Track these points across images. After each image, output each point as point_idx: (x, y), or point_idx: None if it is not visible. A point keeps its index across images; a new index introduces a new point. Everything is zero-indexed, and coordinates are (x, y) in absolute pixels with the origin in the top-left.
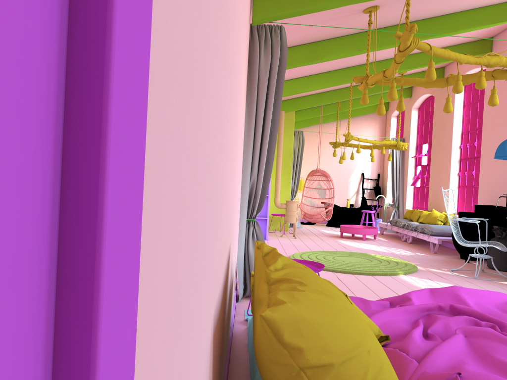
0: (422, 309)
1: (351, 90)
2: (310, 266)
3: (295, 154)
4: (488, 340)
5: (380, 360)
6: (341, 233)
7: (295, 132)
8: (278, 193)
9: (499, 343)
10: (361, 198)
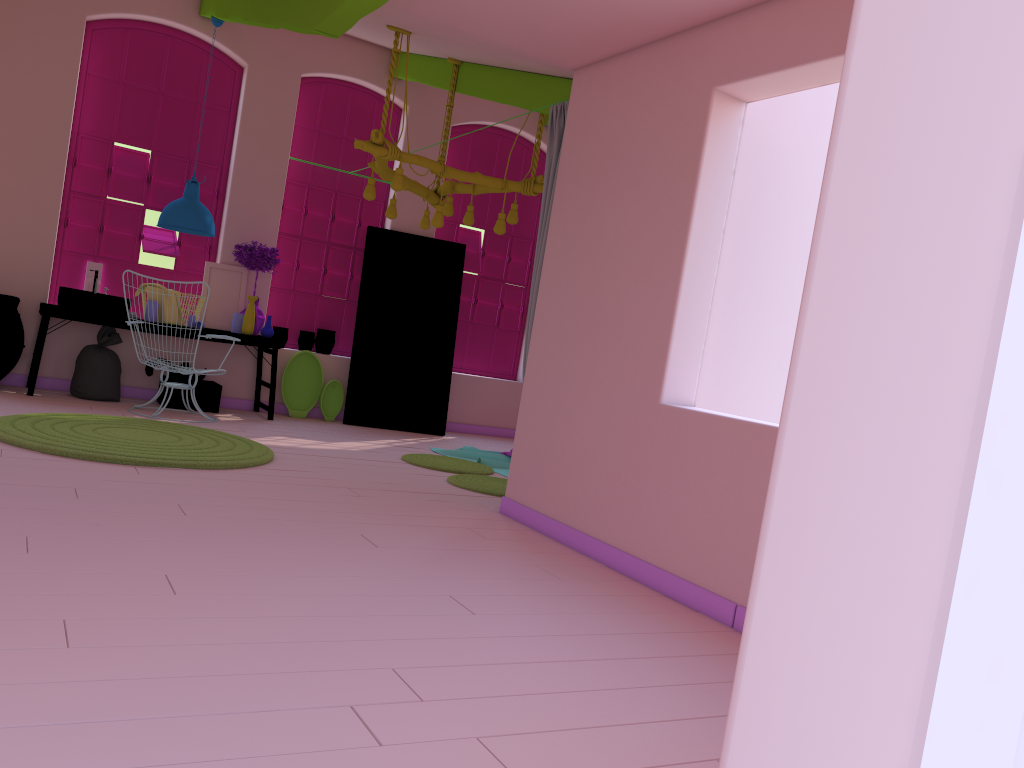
0: None
1: None
2: None
3: None
4: None
5: None
6: None
7: None
8: None
9: None
10: None
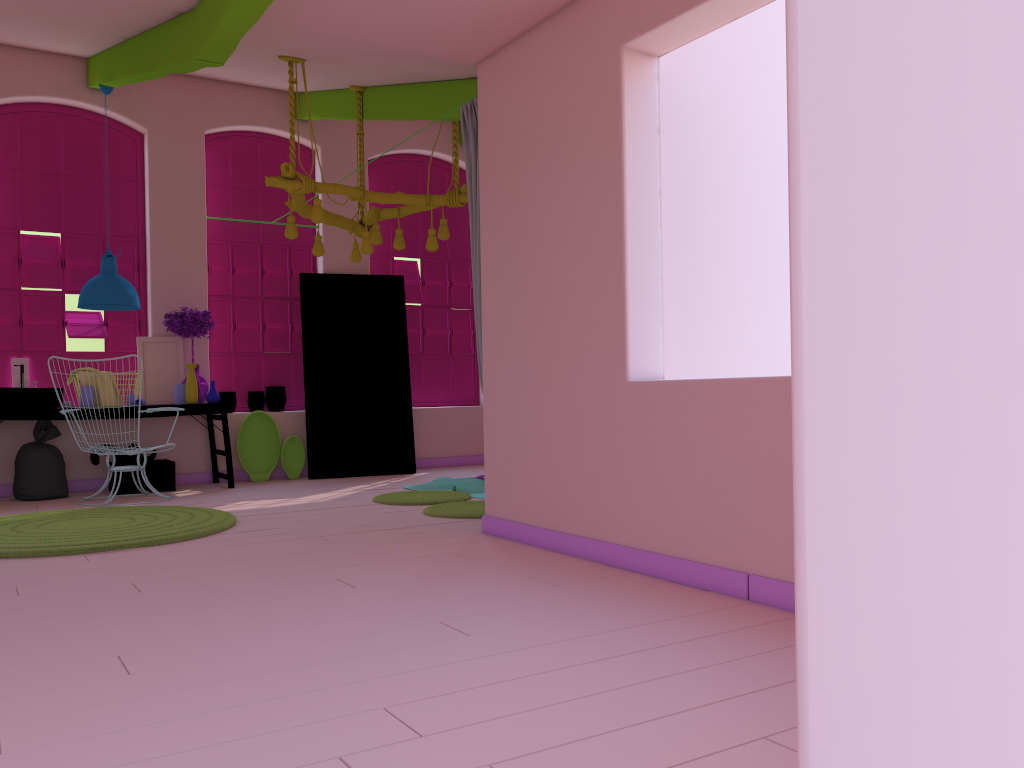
0: None
1: None
2: None
3: None
4: None
5: None
6: None
7: None
8: None
9: None
10: None
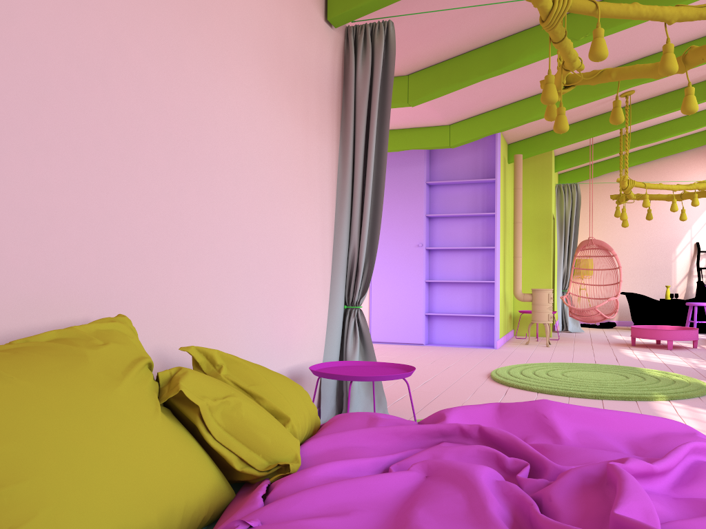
0: (429, 433)
1: (628, 109)
2: (399, 372)
3: (567, 220)
4: (450, 484)
5: (20, 475)
6: (633, 338)
7: (566, 187)
8: (517, 278)
9: (458, 491)
10: (696, 283)
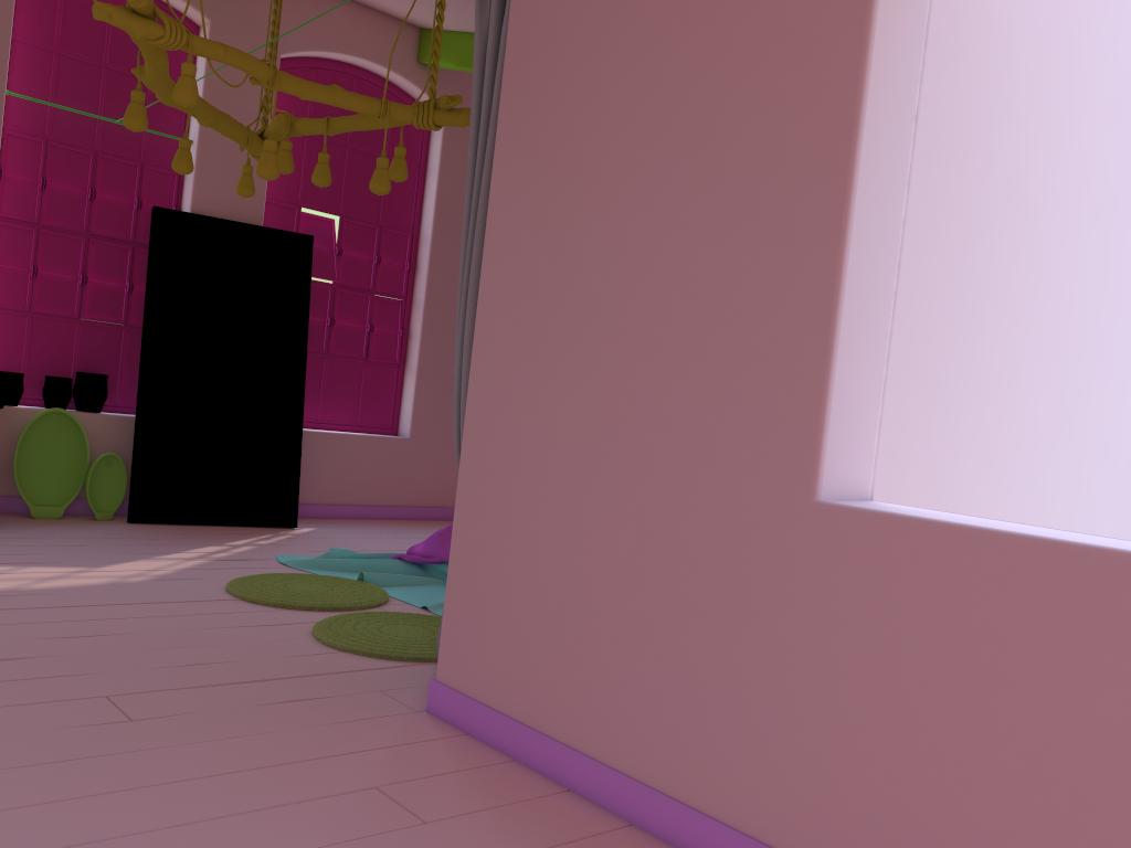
0: None
1: None
2: None
3: None
4: None
5: None
6: None
7: None
8: None
9: None
10: None
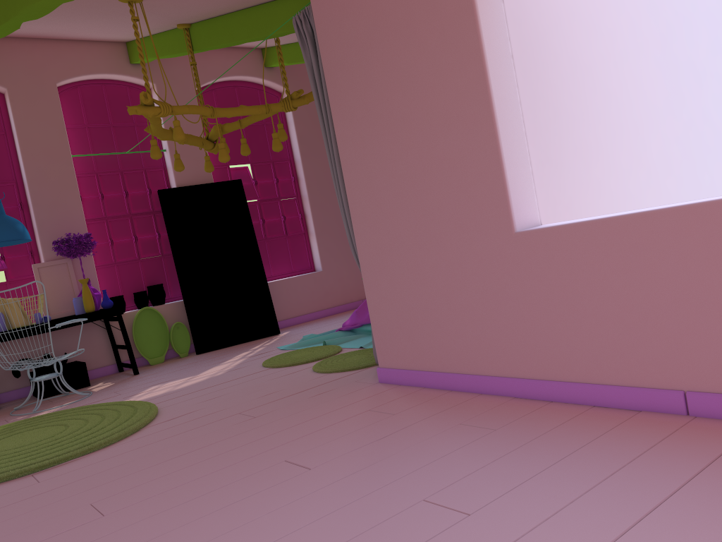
0: None
1: None
2: None
3: None
4: None
5: None
6: None
7: None
8: None
9: None
10: None
